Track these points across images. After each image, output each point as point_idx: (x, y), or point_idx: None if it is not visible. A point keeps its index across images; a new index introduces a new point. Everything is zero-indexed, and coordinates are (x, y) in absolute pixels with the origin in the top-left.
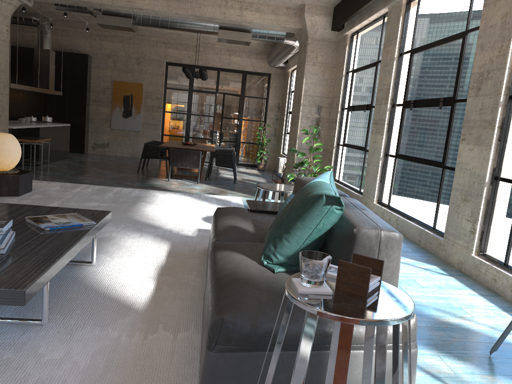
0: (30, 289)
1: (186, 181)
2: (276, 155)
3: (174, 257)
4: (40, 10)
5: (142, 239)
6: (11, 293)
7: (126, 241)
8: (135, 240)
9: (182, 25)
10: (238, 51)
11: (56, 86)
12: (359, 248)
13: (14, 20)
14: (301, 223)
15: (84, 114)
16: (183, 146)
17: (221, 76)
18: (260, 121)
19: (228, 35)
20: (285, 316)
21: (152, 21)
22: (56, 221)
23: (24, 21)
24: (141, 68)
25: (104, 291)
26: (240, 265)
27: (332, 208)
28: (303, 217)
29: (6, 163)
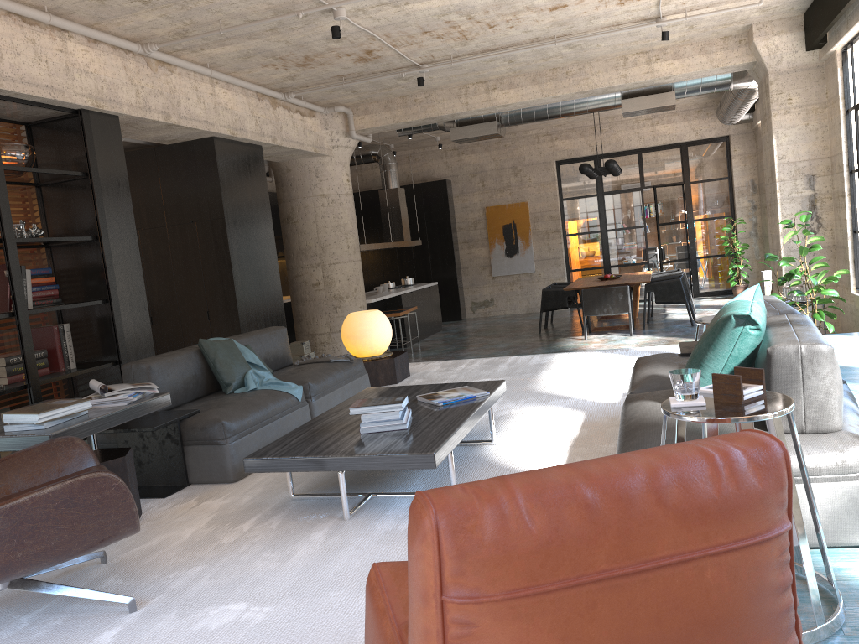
0: (438, 453)
1: (612, 335)
2: (764, 267)
3: (590, 427)
4: (378, 139)
5: (549, 413)
6: (423, 457)
7: (529, 417)
8: (539, 415)
9: (566, 109)
10: (665, 115)
11: (412, 233)
12: (777, 369)
13: (350, 161)
14: (712, 352)
15: (453, 264)
16: (600, 282)
17: (644, 160)
18: (724, 216)
19: (637, 104)
20: (662, 430)
21: (523, 116)
22: (447, 396)
23: (362, 159)
24: (520, 180)
25: (509, 466)
26: (650, 411)
27: (745, 329)
28: (713, 345)
29: (378, 346)
